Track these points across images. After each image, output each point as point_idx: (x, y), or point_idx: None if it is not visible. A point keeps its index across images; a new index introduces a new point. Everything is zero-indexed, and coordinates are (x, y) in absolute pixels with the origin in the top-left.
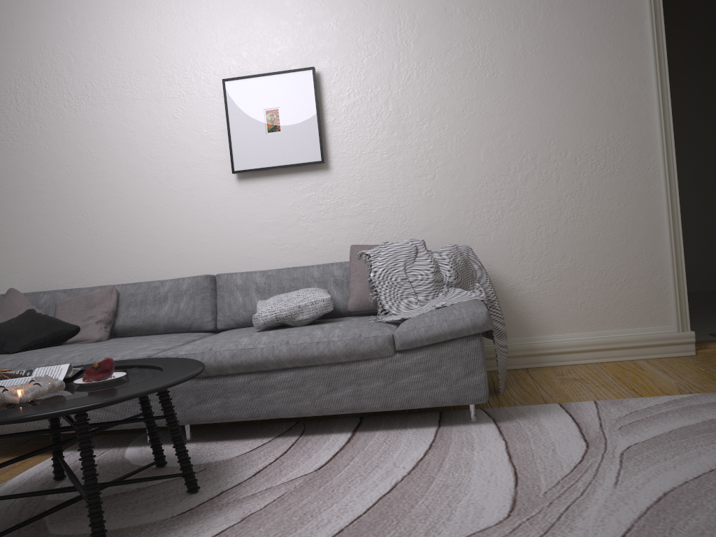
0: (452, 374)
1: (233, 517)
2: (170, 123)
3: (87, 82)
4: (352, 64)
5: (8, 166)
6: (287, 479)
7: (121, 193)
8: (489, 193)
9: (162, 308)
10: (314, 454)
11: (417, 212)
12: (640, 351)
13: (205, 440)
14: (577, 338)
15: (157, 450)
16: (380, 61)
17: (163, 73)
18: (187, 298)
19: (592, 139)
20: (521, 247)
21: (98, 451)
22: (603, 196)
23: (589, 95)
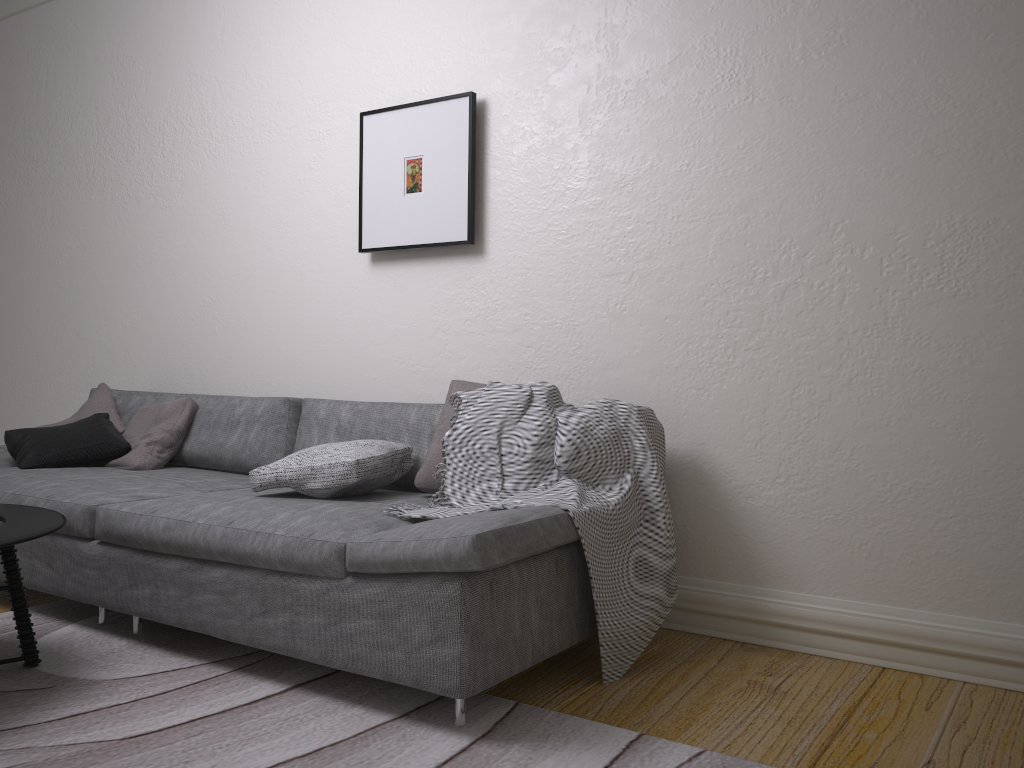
0: (414, 634)
1: None
2: (306, 176)
3: (229, 118)
4: (530, 86)
5: (149, 227)
6: (71, 740)
7: (247, 270)
8: (715, 314)
9: (231, 436)
10: (182, 708)
11: (598, 335)
12: (969, 665)
13: (144, 641)
14: (843, 608)
15: (23, 642)
16: (570, 79)
17: (304, 104)
18: (258, 427)
19: (919, 225)
20: (762, 420)
21: (42, 620)
22: (929, 341)
23: (923, 137)
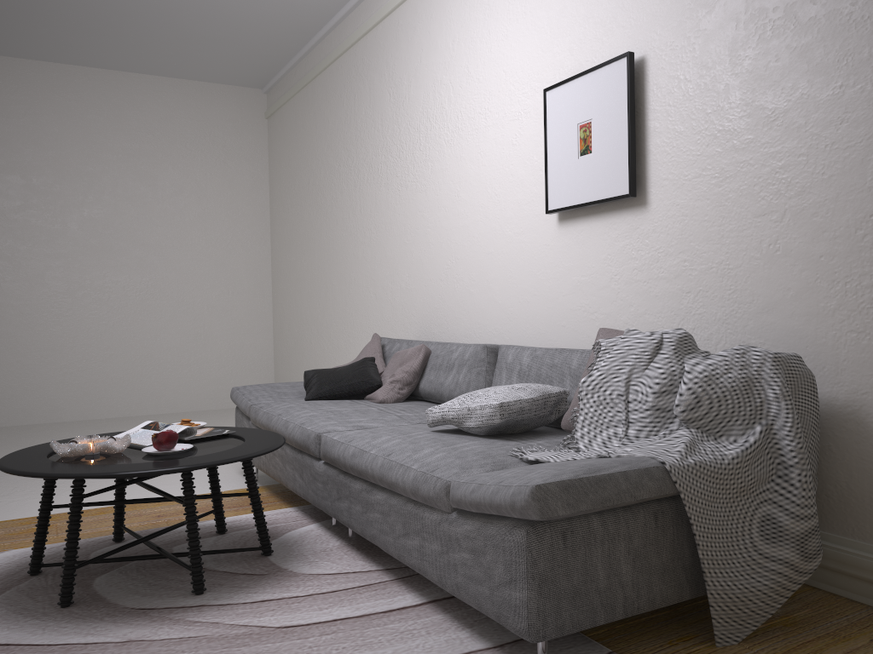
0: (495, 573)
1: (132, 634)
2: (510, 152)
3: (458, 112)
4: (682, 35)
5: (413, 208)
6: (246, 622)
7: (474, 237)
8: None
9: (448, 376)
10: (335, 608)
11: (752, 278)
12: None
13: (352, 543)
14: None
15: (259, 536)
16: (718, 20)
17: (507, 90)
18: (465, 369)
19: None
20: None
21: (300, 517)
22: None
23: None
